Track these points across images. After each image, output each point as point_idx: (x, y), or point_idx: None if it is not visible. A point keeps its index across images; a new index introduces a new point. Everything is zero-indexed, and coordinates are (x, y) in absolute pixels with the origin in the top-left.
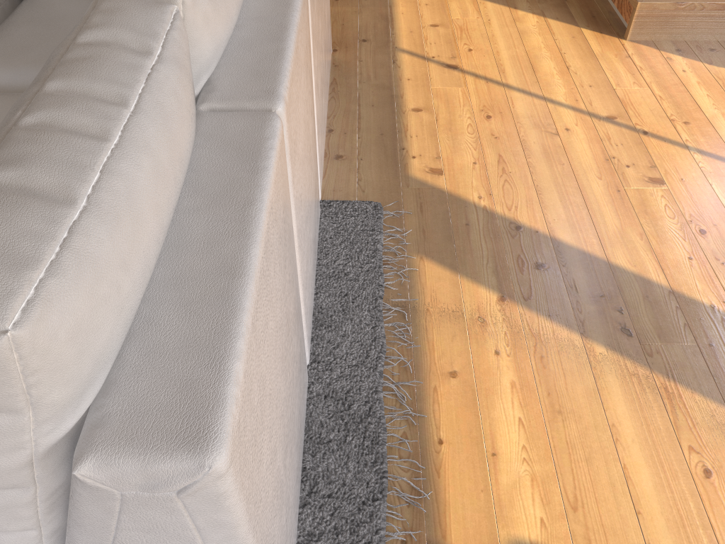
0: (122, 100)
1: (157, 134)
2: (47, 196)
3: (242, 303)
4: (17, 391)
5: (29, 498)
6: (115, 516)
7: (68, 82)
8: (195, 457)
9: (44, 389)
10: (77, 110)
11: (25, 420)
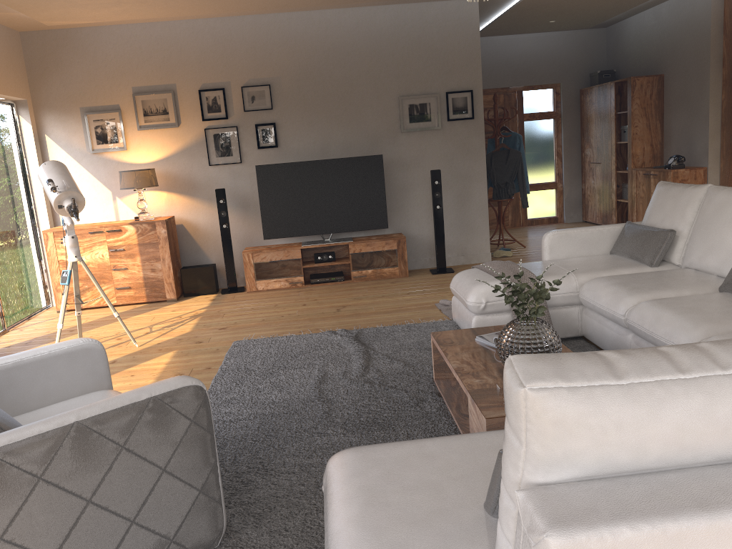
0: (726, 366)
1: (730, 395)
2: (613, 370)
3: (679, 517)
4: (521, 426)
5: (513, 513)
6: (520, 548)
7: (711, 345)
8: (546, 526)
9: (532, 438)
10: (689, 354)
11: (521, 450)
